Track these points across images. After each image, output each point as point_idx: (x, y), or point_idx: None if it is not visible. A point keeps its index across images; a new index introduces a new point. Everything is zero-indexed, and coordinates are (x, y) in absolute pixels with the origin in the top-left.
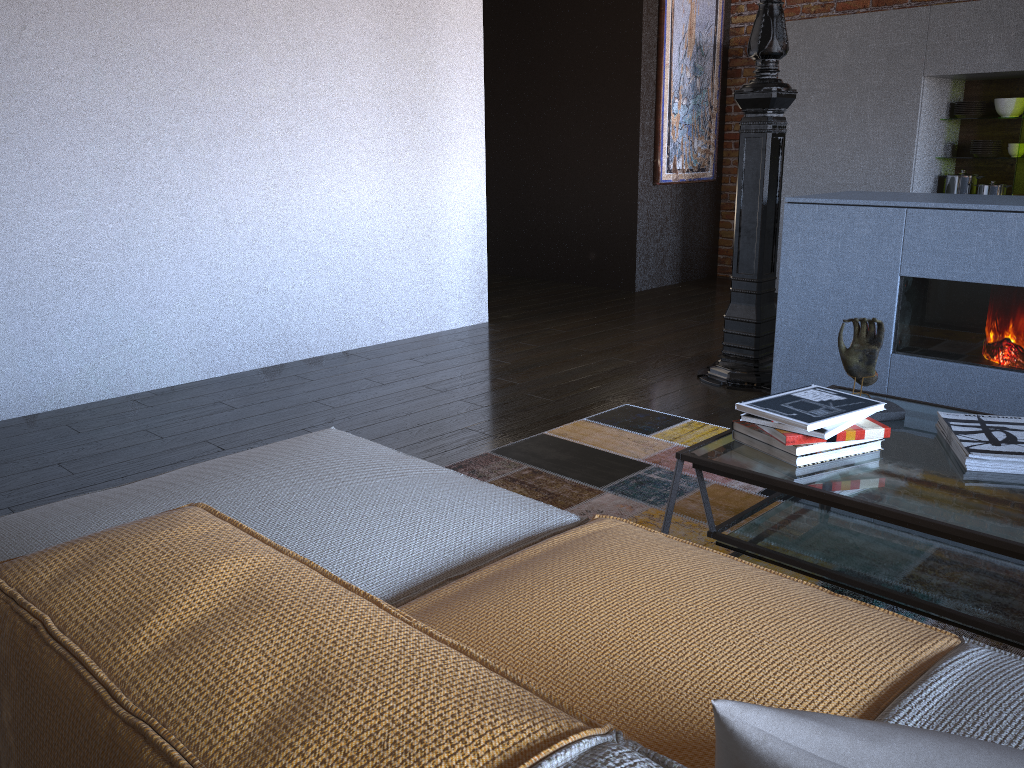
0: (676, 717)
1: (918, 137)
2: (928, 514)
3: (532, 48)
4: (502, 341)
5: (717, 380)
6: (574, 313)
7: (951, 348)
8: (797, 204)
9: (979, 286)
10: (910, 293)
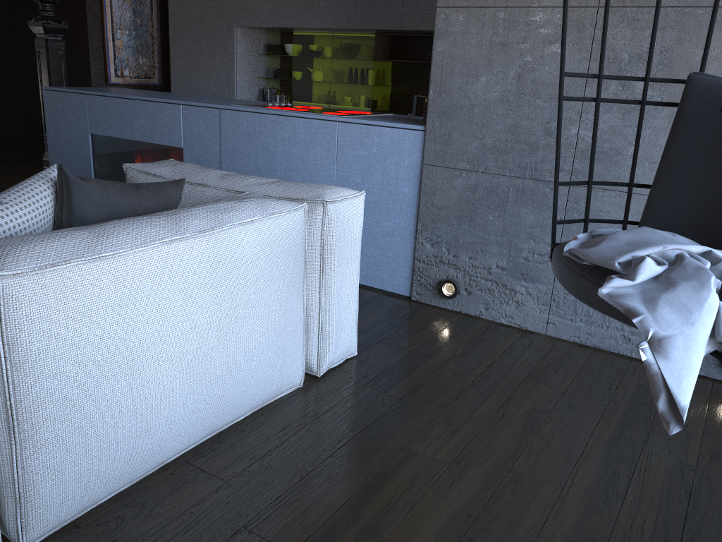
0: None
1: (236, 63)
2: None
3: None
4: None
5: None
6: (28, 163)
7: (114, 174)
8: (47, 90)
9: (119, 139)
10: (96, 143)
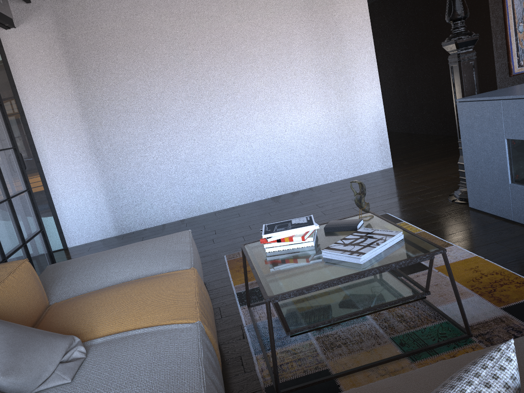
0: (74, 326)
1: None
2: (263, 275)
3: (440, 14)
4: (382, 178)
5: (455, 197)
6: (444, 158)
7: None
8: (461, 102)
9: None
10: (513, 148)
